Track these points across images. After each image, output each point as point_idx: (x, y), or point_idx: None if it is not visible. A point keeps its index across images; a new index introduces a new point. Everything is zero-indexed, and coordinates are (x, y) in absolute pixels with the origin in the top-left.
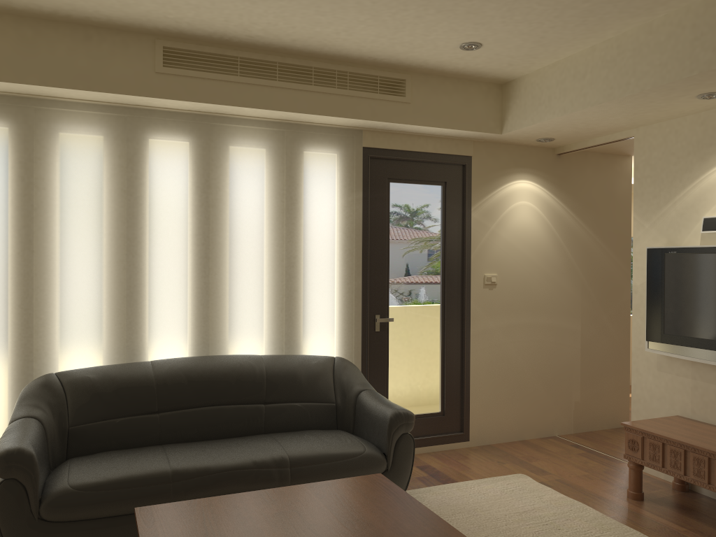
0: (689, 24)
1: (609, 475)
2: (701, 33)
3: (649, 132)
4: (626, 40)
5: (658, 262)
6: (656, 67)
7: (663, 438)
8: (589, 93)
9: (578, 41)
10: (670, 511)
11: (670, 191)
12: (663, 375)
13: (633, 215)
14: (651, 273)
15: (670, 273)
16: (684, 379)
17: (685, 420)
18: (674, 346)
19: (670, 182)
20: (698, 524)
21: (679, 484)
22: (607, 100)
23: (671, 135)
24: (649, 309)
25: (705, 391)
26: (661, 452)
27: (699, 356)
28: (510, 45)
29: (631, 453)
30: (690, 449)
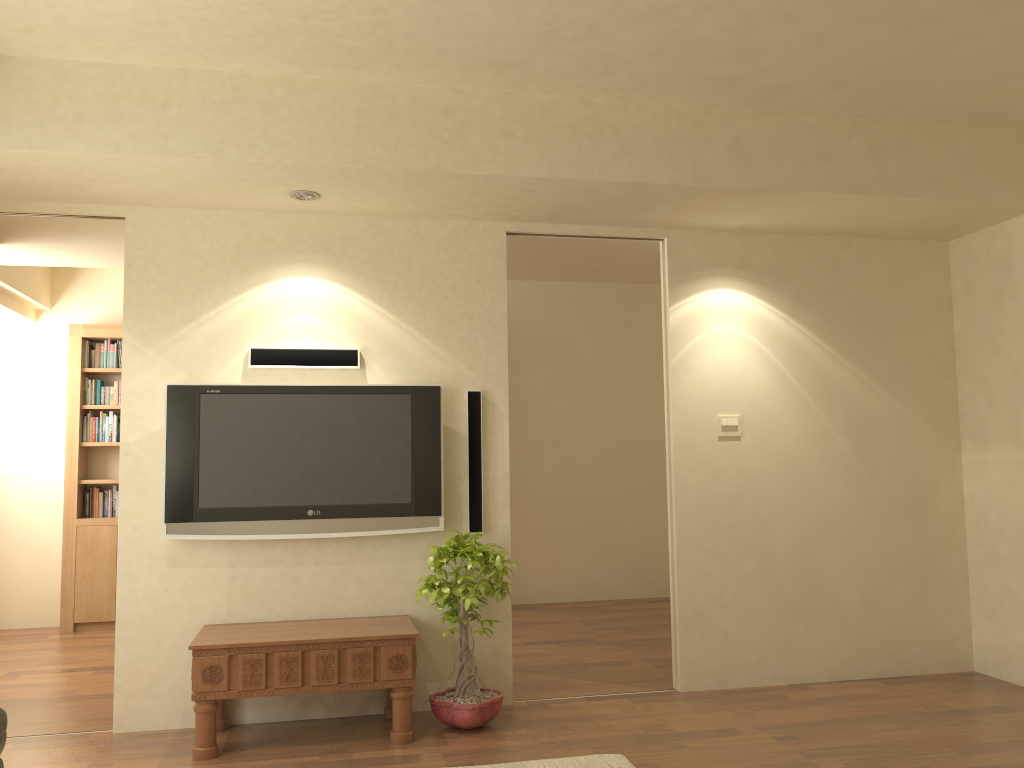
0: (352, 105)
1: (117, 751)
2: (369, 122)
3: (157, 218)
4: (251, 85)
5: (189, 405)
6: (302, 139)
7: (266, 646)
8: (176, 136)
9: (184, 54)
10: (266, 750)
11: (192, 308)
12: (180, 572)
13: (124, 334)
14: (176, 421)
15: (209, 421)
16: (215, 570)
17: (230, 626)
18: (214, 524)
19: (192, 295)
20: (312, 747)
21: (221, 721)
22: (215, 157)
23: (195, 230)
24: (173, 475)
25: (250, 579)
26: (264, 667)
27: (255, 531)
28: (103, 5)
29: (209, 687)
30: (311, 647)
